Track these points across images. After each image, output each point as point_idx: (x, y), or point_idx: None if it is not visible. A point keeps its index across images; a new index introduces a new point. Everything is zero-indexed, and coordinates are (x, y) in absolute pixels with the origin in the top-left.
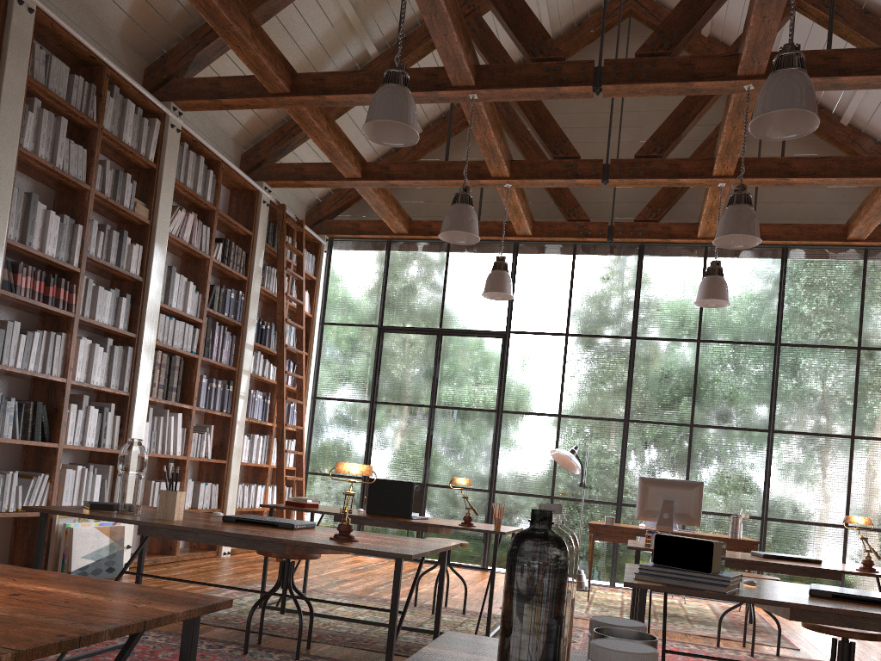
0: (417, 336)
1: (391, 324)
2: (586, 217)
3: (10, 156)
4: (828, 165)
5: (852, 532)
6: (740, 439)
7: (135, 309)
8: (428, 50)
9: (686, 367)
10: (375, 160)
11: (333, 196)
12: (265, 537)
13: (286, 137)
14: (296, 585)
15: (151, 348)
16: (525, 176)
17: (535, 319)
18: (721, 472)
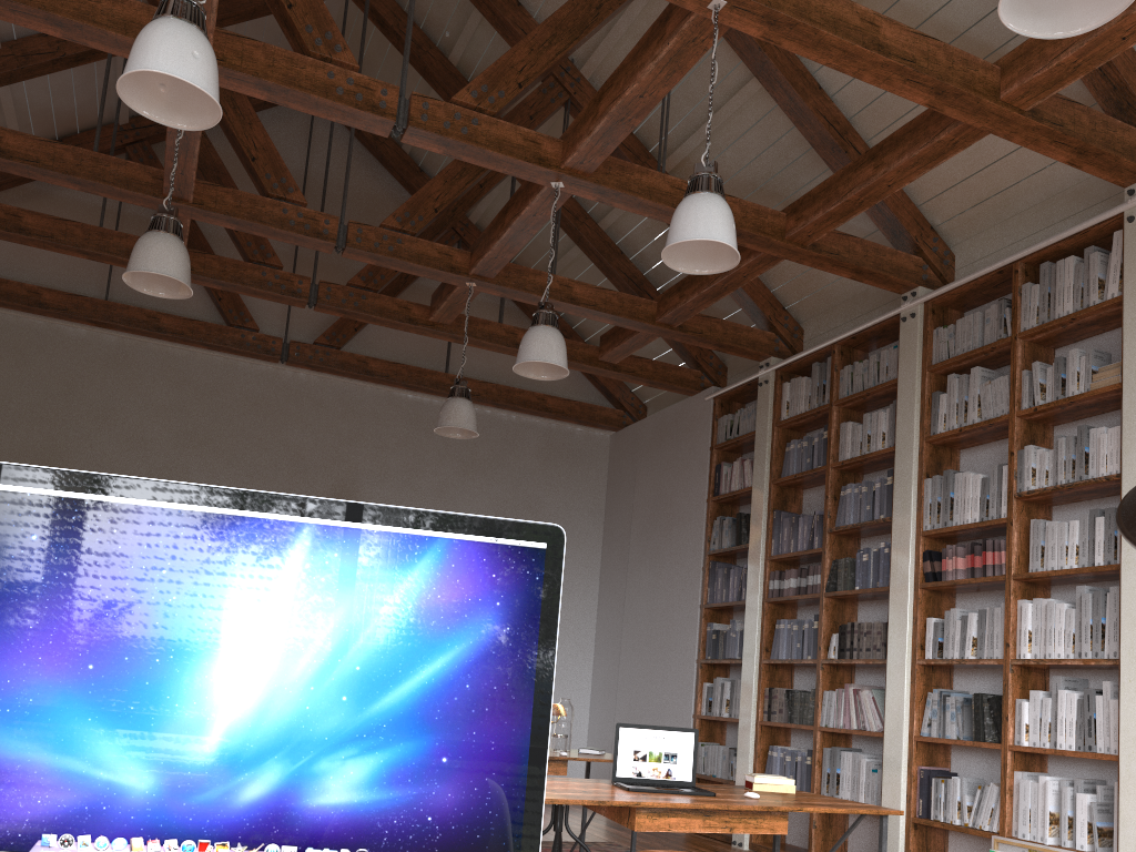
0: None
1: None
2: None
3: (907, 457)
4: None
5: None
6: None
7: None
8: None
9: None
10: None
11: None
12: None
13: None
14: None
15: None
16: None
17: None
18: None
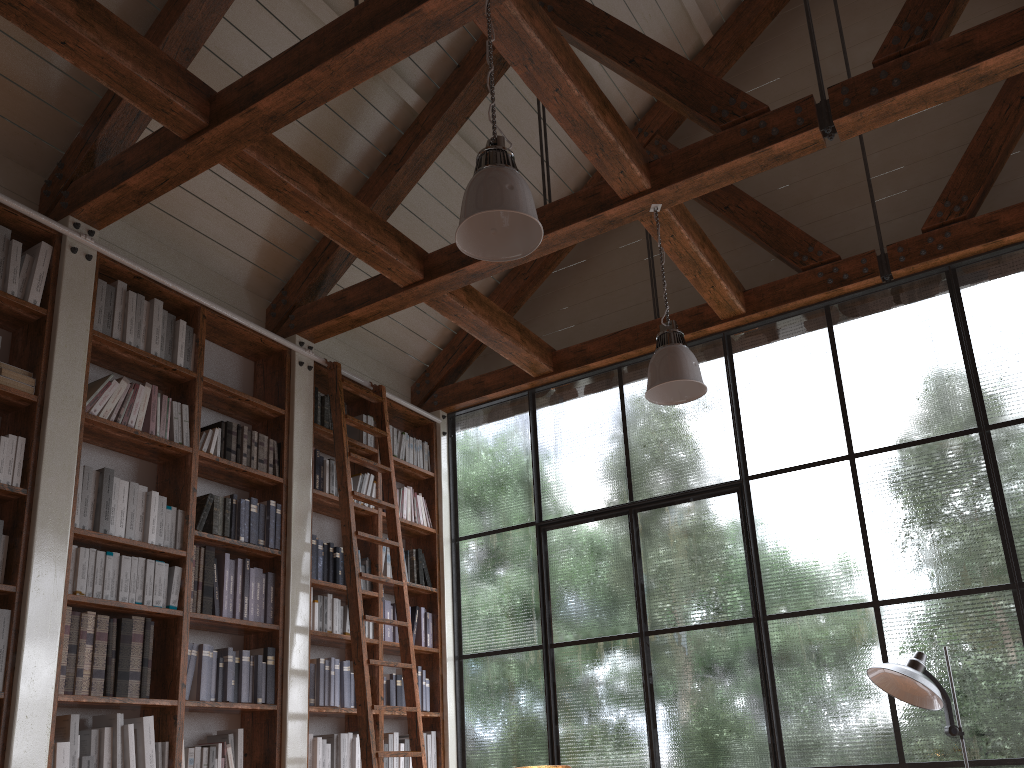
0: (598, 523)
1: (555, 515)
2: (832, 254)
3: None
4: None
5: None
6: None
7: (16, 543)
8: (497, 71)
9: None
10: (492, 287)
11: (443, 354)
12: None
13: (318, 263)
14: None
15: (53, 606)
16: (678, 177)
17: (787, 446)
18: None
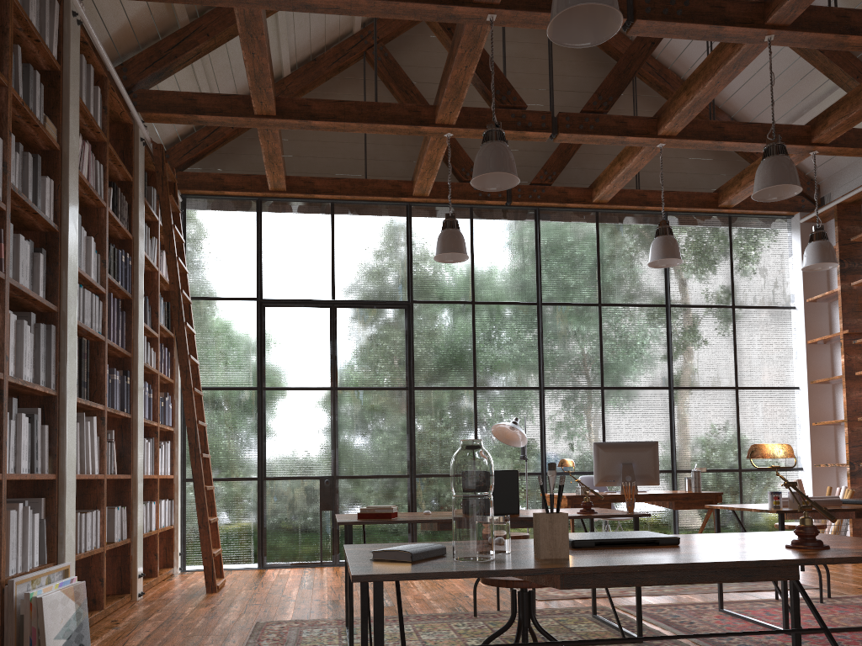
0: (307, 309)
1: (274, 297)
2: None
3: None
4: (754, 131)
5: (744, 474)
6: (646, 398)
7: (51, 271)
8: None
9: (592, 332)
10: None
11: (184, 143)
12: (788, 560)
13: (165, 57)
14: (306, 619)
15: (74, 326)
16: (472, 125)
17: (438, 287)
18: (633, 432)
